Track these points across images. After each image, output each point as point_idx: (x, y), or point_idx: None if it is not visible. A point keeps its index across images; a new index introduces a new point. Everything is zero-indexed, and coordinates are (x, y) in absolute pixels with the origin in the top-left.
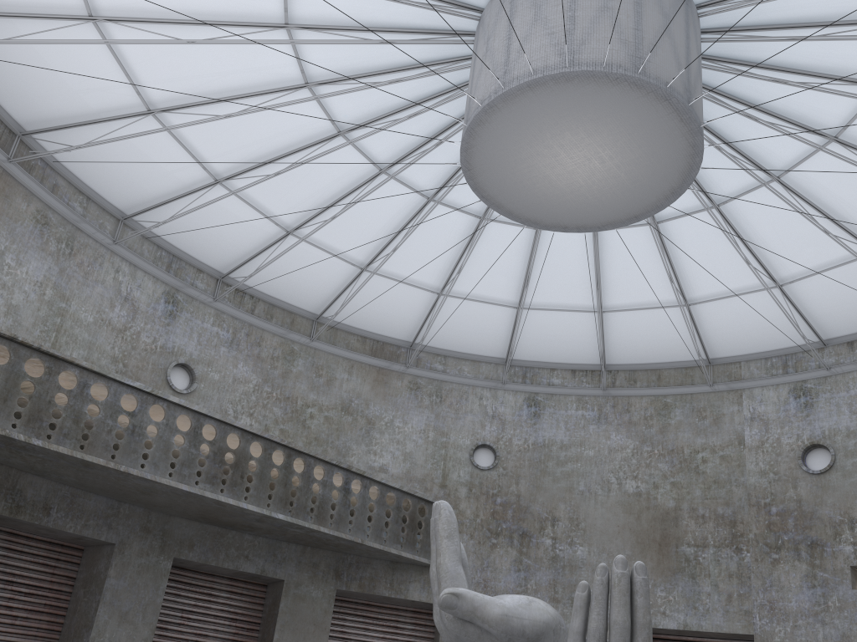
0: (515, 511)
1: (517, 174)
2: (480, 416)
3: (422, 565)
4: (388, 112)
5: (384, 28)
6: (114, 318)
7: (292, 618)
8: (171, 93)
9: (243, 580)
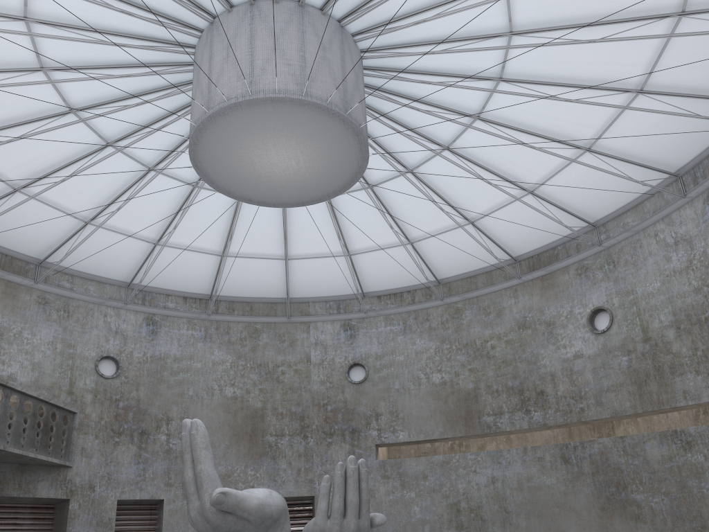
0: (135, 413)
1: (232, 156)
2: (105, 331)
3: (50, 465)
4: (98, 65)
5: None
6: None
7: None
8: None
9: None
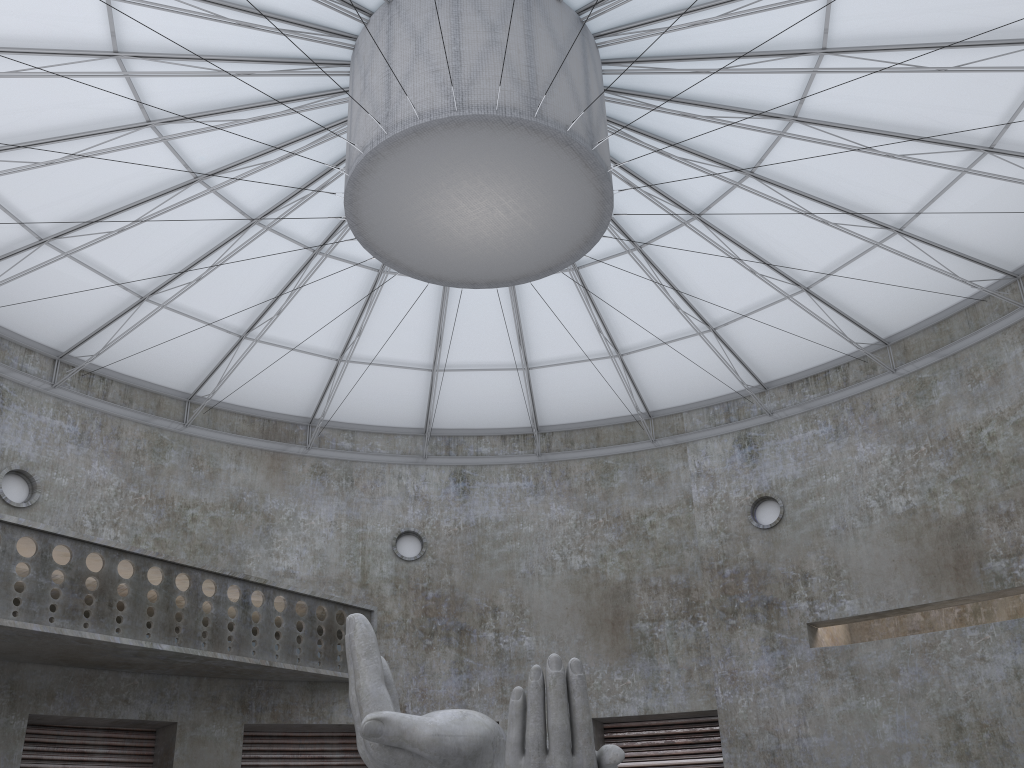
0: (450, 604)
1: (413, 227)
2: (401, 499)
3: (346, 681)
4: (255, 153)
5: (240, 56)
6: None
7: (192, 766)
8: None
9: (125, 729)
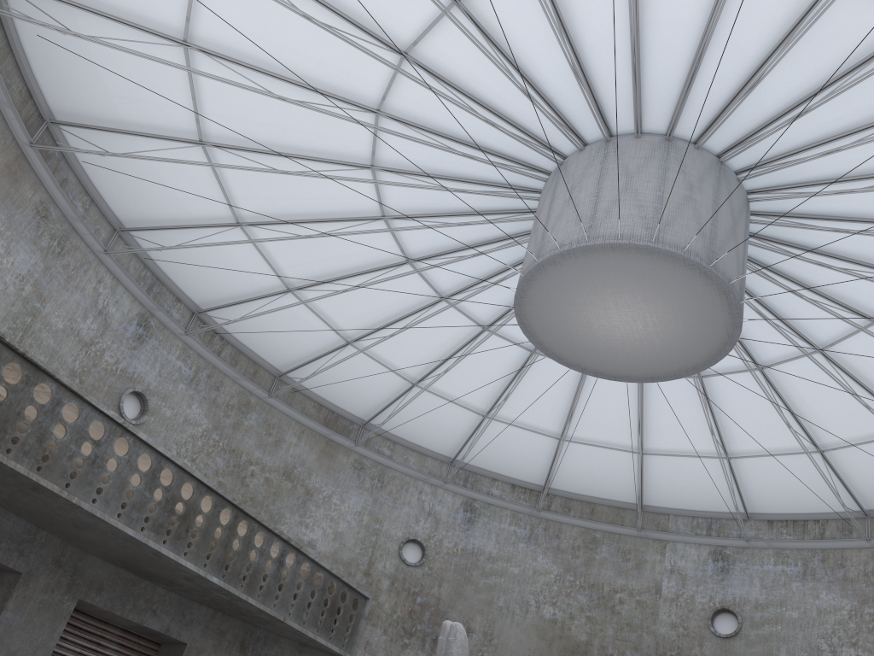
0: (432, 614)
1: (564, 313)
2: (417, 510)
3: (330, 653)
4: (438, 213)
5: (469, 142)
6: (83, 330)
7: None
8: (230, 132)
9: (137, 634)
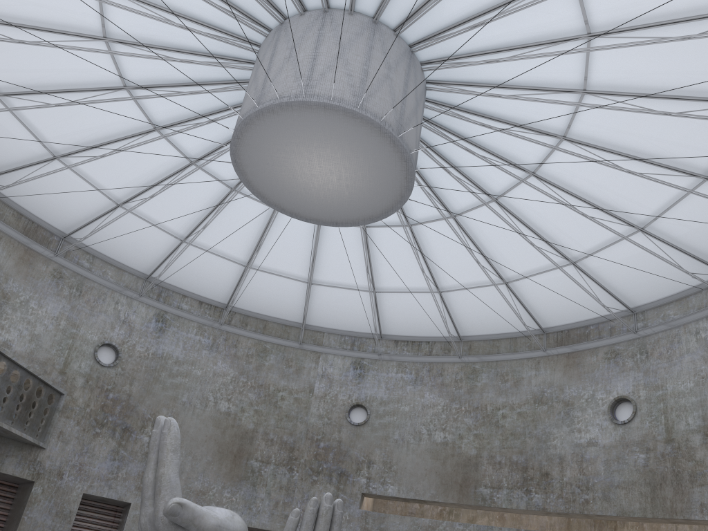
0: (123, 407)
1: (274, 158)
2: (113, 319)
3: (23, 442)
4: (161, 46)
5: None
6: None
7: None
8: None
9: None
